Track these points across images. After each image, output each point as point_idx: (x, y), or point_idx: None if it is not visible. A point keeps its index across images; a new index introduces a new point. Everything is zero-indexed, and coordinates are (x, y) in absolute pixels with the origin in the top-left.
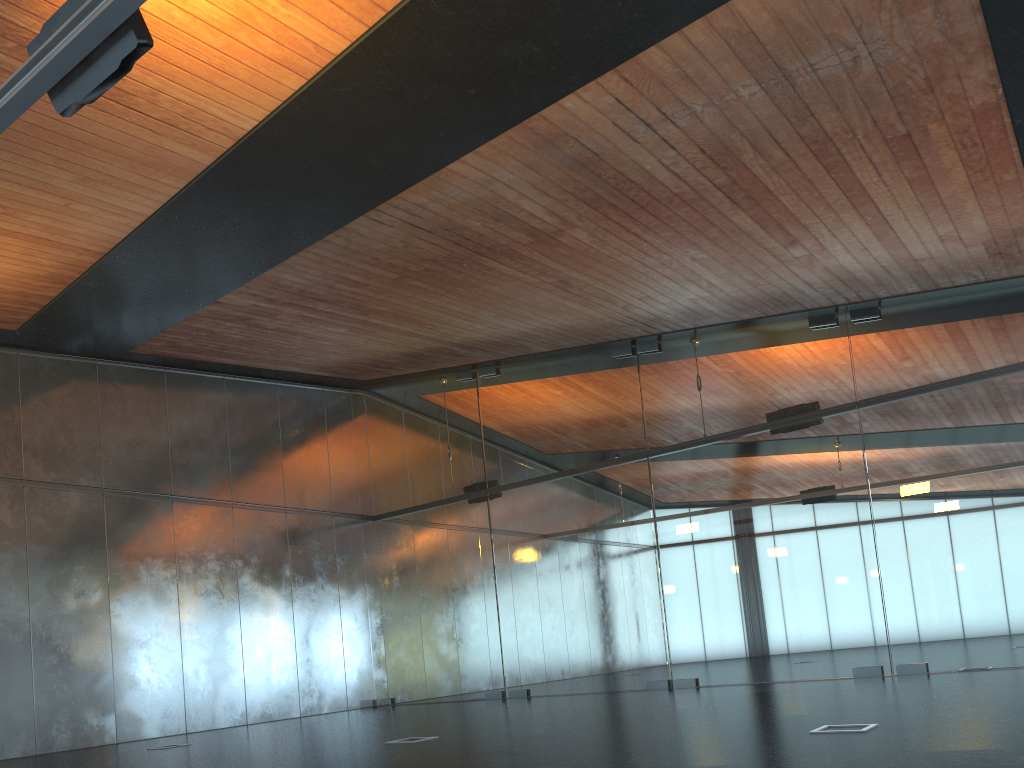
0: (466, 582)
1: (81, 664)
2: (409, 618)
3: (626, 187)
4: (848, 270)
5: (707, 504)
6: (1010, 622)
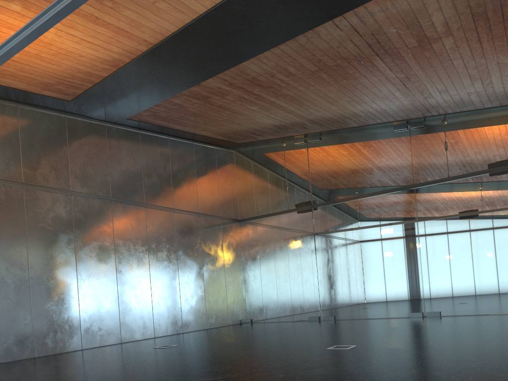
0: (298, 257)
1: (102, 298)
2: (262, 276)
3: None
4: None
5: (451, 215)
6: None
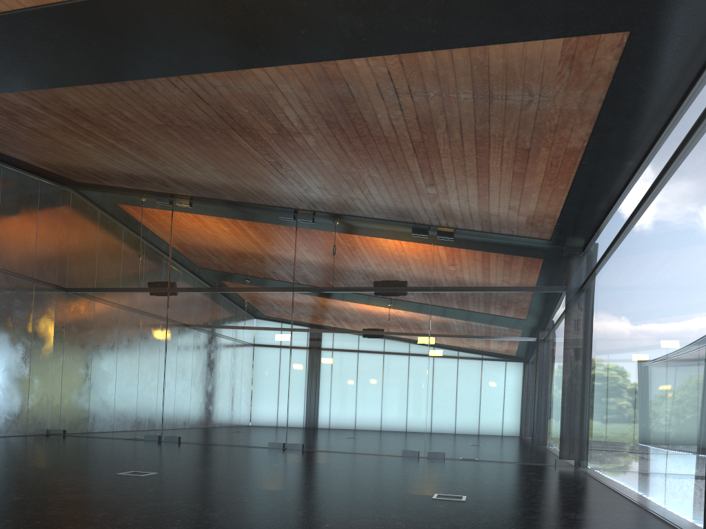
0: (141, 353)
1: None
2: (88, 372)
3: (358, 122)
4: (451, 208)
5: (328, 332)
6: (493, 435)
